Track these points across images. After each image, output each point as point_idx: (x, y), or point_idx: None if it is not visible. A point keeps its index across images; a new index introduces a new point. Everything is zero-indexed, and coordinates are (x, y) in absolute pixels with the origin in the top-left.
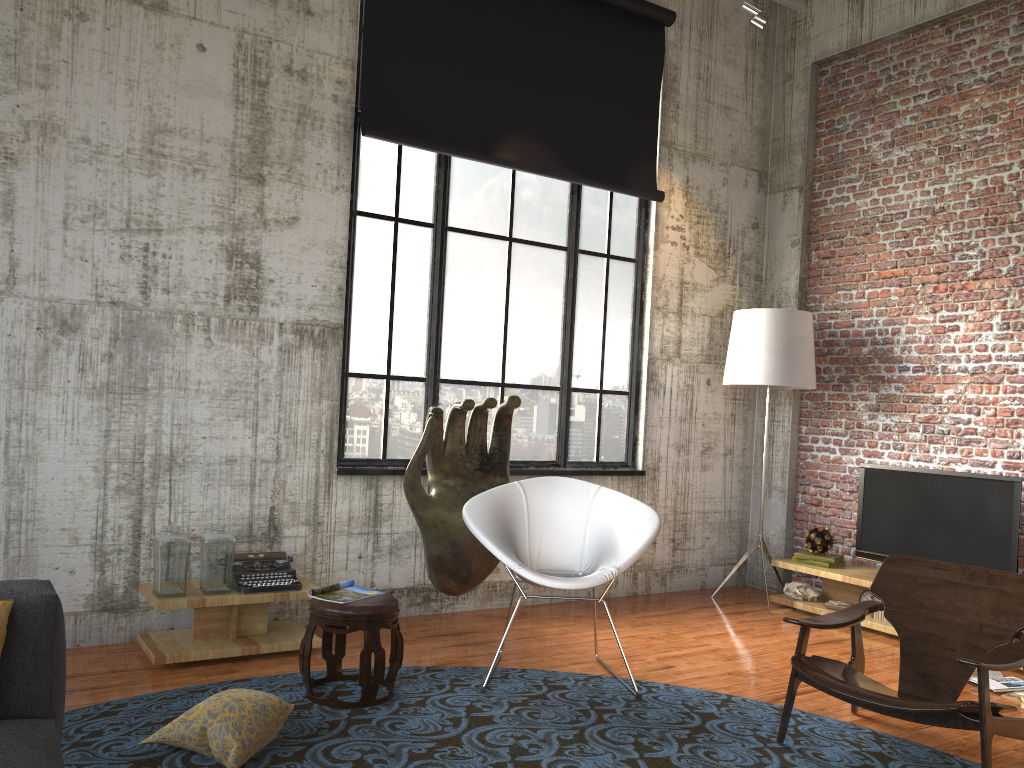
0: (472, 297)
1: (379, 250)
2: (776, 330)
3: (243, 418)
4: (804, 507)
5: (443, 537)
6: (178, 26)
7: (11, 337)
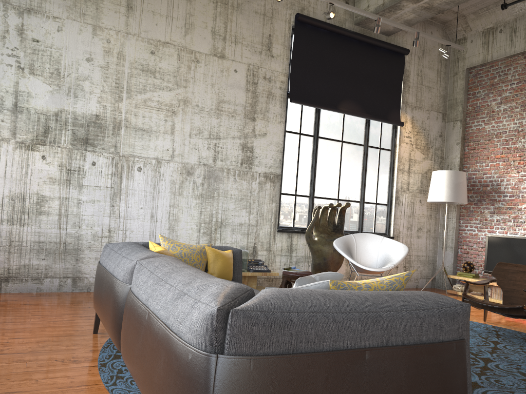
0: (327, 164)
1: (293, 145)
2: (451, 179)
3: (245, 208)
4: (461, 254)
5: (320, 256)
6: (228, 63)
7: (172, 176)
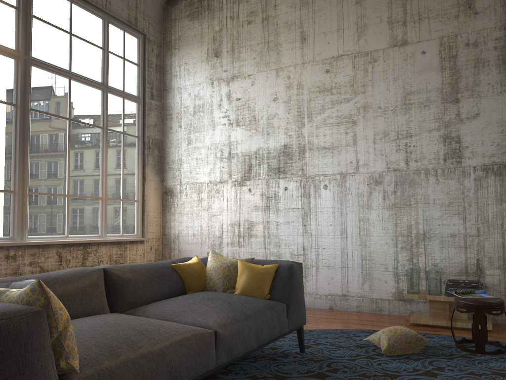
0: None
1: None
2: None
3: (457, 215)
4: None
5: None
6: (412, 48)
7: (358, 189)
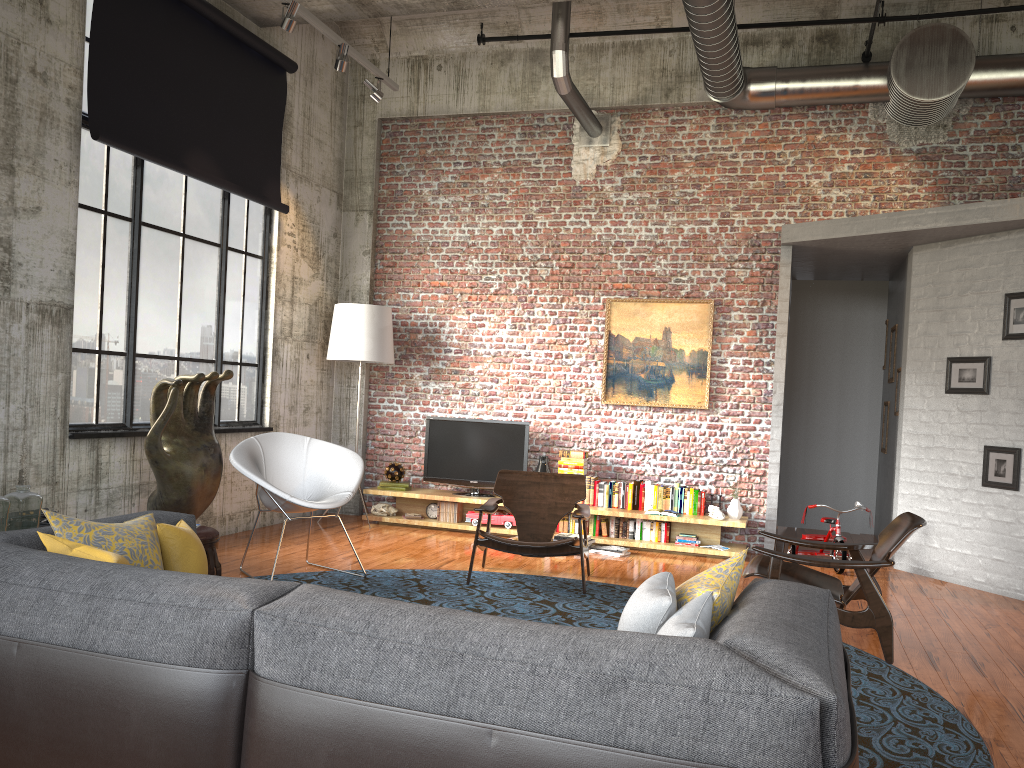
0: (158, 283)
1: (93, 239)
2: (373, 321)
3: None
4: (374, 450)
5: (183, 485)
6: None
7: None
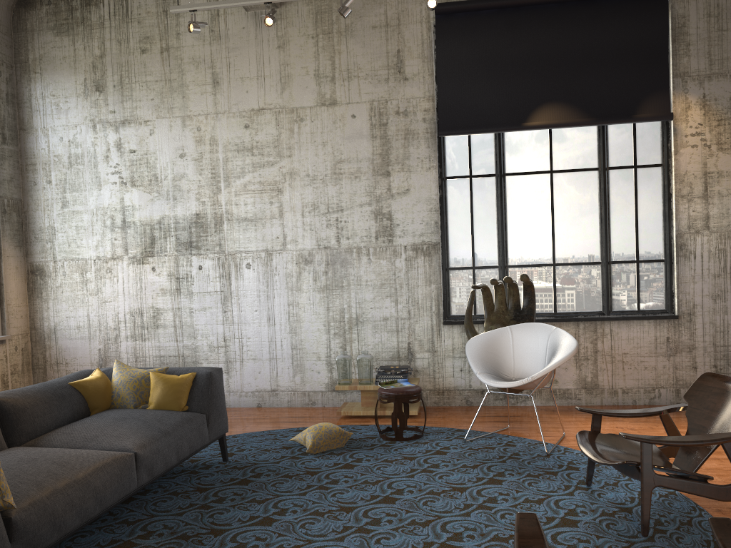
0: (526, 213)
1: (461, 196)
2: None
3: (389, 297)
4: None
5: None
6: (342, 109)
7: (286, 268)
